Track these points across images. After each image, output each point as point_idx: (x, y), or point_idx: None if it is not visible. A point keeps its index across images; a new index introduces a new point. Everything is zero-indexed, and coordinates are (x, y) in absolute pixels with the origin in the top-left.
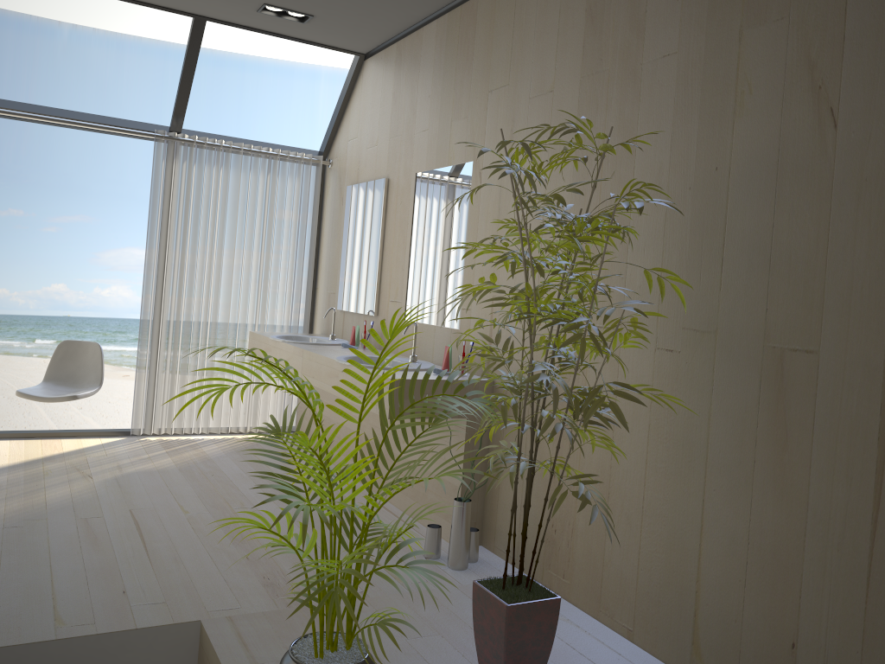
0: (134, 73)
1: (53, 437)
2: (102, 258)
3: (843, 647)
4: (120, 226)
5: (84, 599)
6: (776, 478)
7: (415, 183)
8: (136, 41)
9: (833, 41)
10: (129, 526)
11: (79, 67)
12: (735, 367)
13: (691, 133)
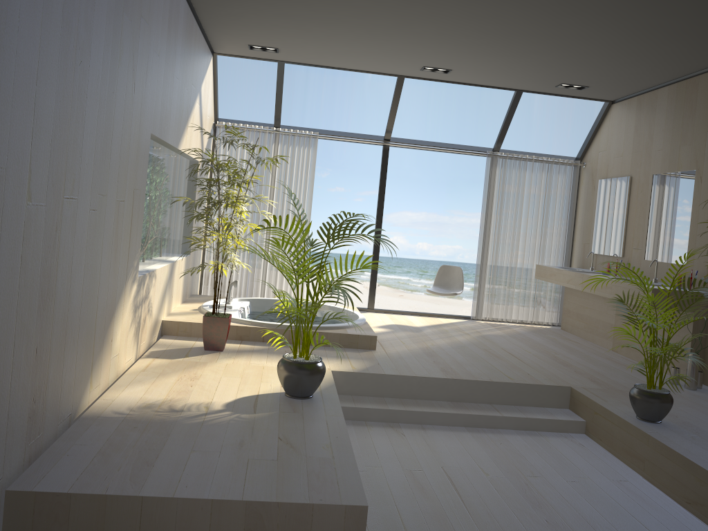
0: (410, 96)
1: (432, 316)
2: (388, 218)
3: None
4: (399, 197)
5: (513, 373)
6: None
7: (652, 180)
8: None
9: None
10: (507, 354)
11: (377, 95)
12: None
13: None
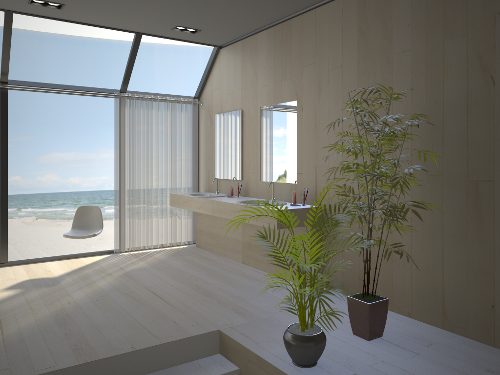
0: (49, 53)
1: (74, 257)
2: (39, 159)
3: None
4: (48, 140)
5: (159, 327)
6: (478, 236)
7: (260, 112)
8: (49, 35)
9: (490, 47)
10: (151, 294)
11: (18, 52)
12: (453, 190)
13: (421, 87)
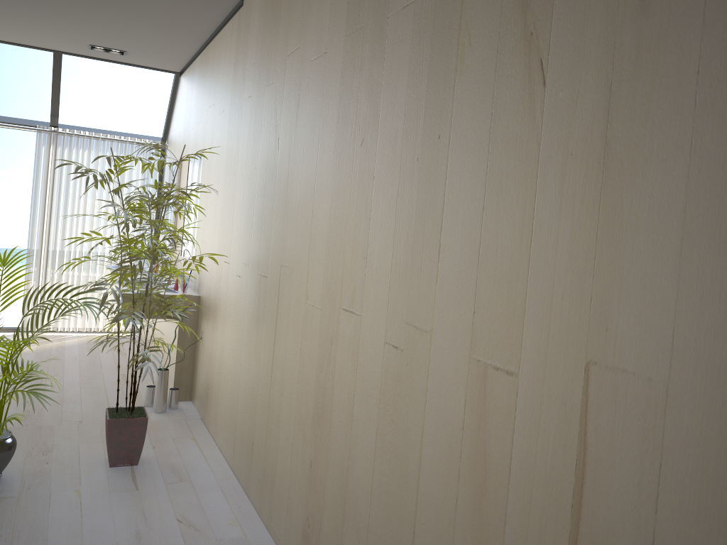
0: (103, 67)
1: None
2: None
3: (262, 441)
4: None
5: None
6: (256, 350)
7: (188, 164)
8: None
9: (281, 99)
10: None
11: (62, 63)
12: (252, 286)
13: (251, 146)
